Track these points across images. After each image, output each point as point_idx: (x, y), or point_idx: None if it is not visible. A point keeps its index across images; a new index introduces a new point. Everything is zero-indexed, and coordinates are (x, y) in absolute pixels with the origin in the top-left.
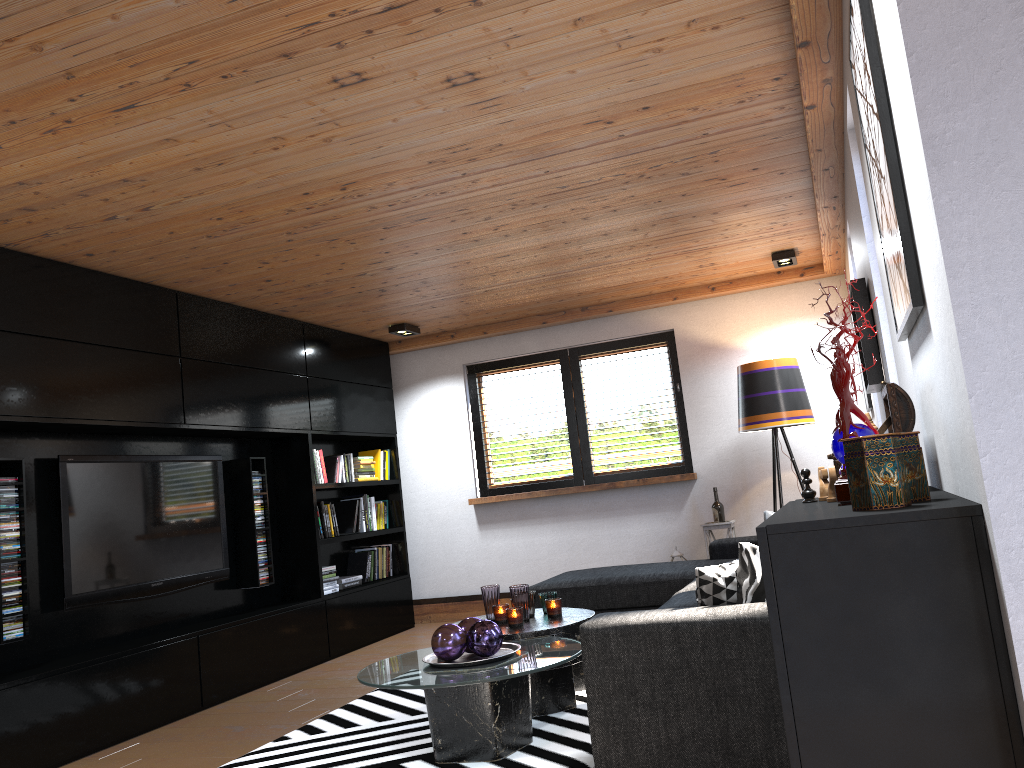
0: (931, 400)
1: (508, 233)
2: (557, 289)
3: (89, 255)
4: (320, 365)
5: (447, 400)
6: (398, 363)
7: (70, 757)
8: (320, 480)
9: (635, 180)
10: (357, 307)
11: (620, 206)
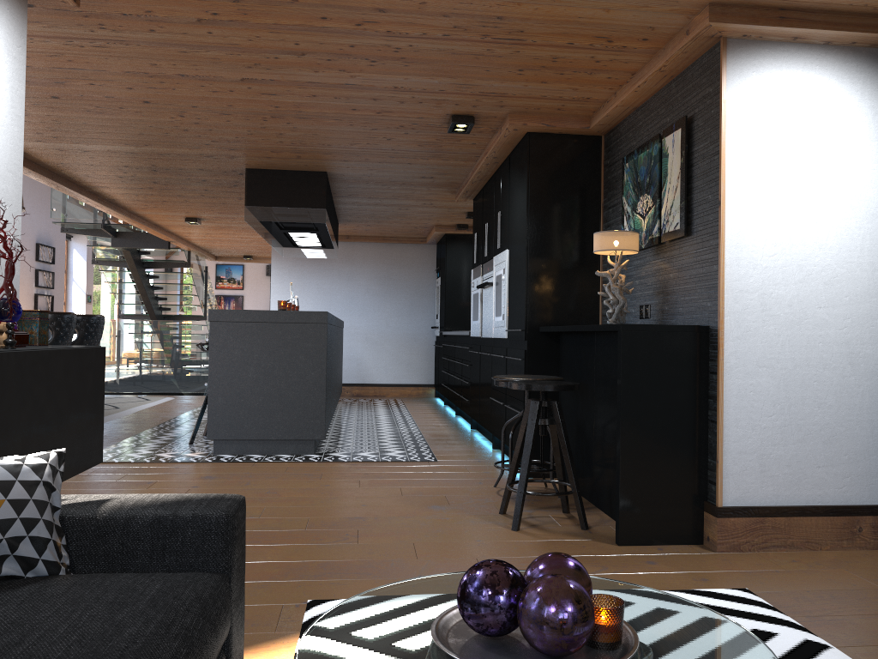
0: None
1: None
2: None
3: None
4: None
5: None
6: None
7: None
8: None
9: None
10: None
11: None
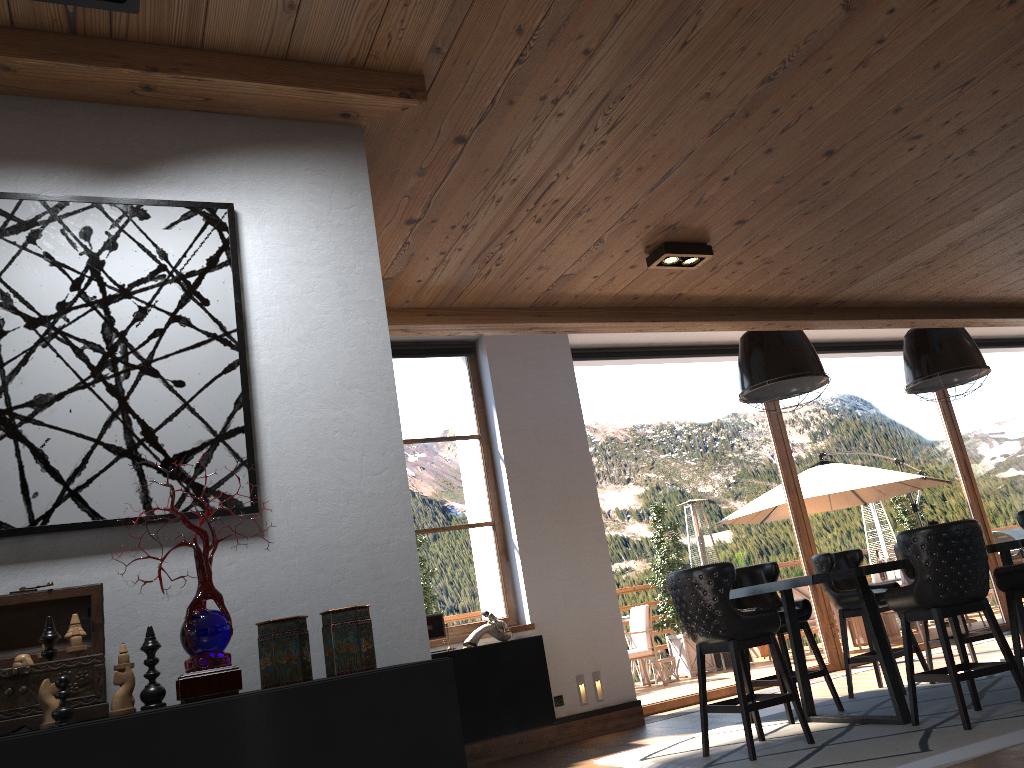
0: (152, 608)
1: None
2: None
3: None
4: None
5: None
6: None
7: None
8: None
9: None
10: None
11: None
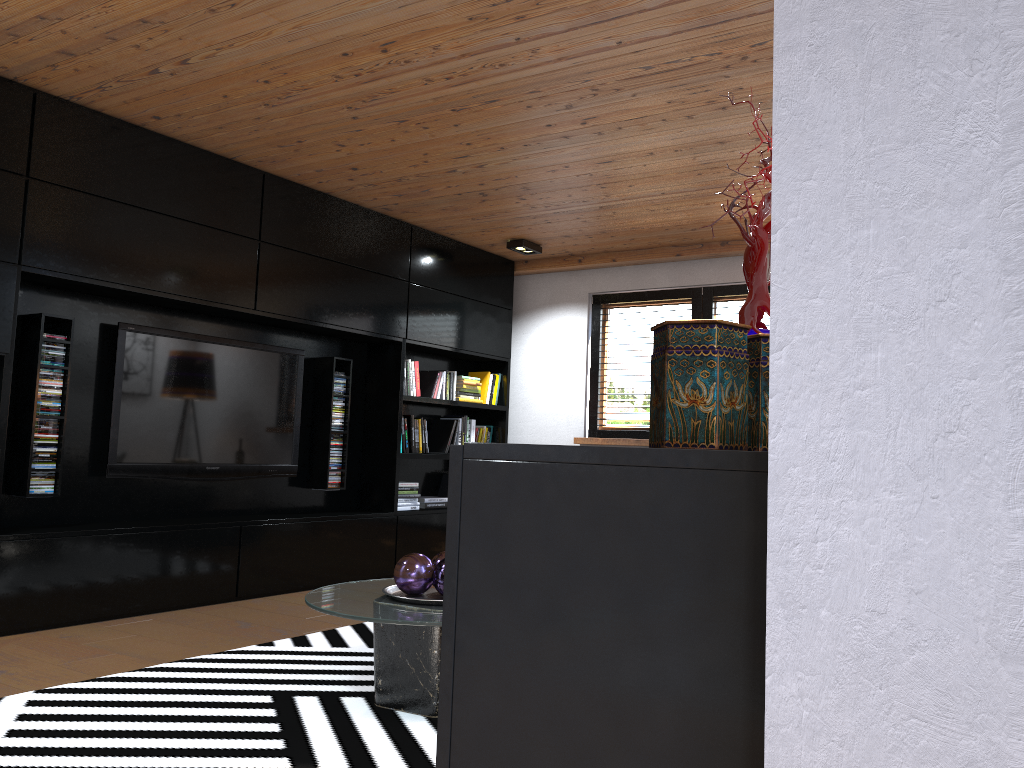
0: None
1: (601, 130)
2: (685, 214)
3: (156, 118)
4: (426, 273)
5: (568, 330)
6: (524, 285)
7: (78, 619)
8: (411, 392)
9: (737, 64)
10: (464, 213)
11: (729, 102)
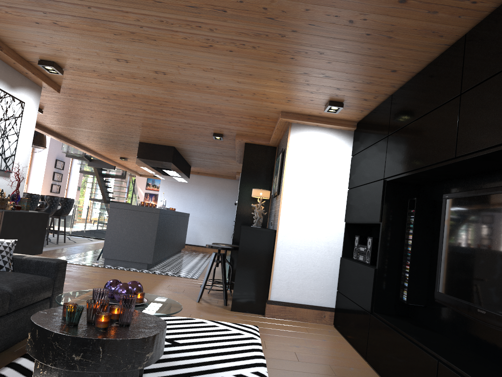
0: None
1: None
2: None
3: (394, 71)
4: None
5: None
6: None
7: (380, 374)
8: None
9: None
10: None
11: None
